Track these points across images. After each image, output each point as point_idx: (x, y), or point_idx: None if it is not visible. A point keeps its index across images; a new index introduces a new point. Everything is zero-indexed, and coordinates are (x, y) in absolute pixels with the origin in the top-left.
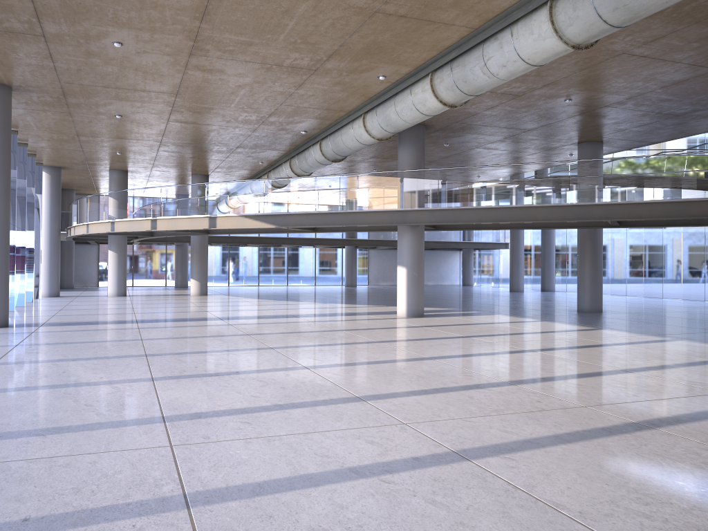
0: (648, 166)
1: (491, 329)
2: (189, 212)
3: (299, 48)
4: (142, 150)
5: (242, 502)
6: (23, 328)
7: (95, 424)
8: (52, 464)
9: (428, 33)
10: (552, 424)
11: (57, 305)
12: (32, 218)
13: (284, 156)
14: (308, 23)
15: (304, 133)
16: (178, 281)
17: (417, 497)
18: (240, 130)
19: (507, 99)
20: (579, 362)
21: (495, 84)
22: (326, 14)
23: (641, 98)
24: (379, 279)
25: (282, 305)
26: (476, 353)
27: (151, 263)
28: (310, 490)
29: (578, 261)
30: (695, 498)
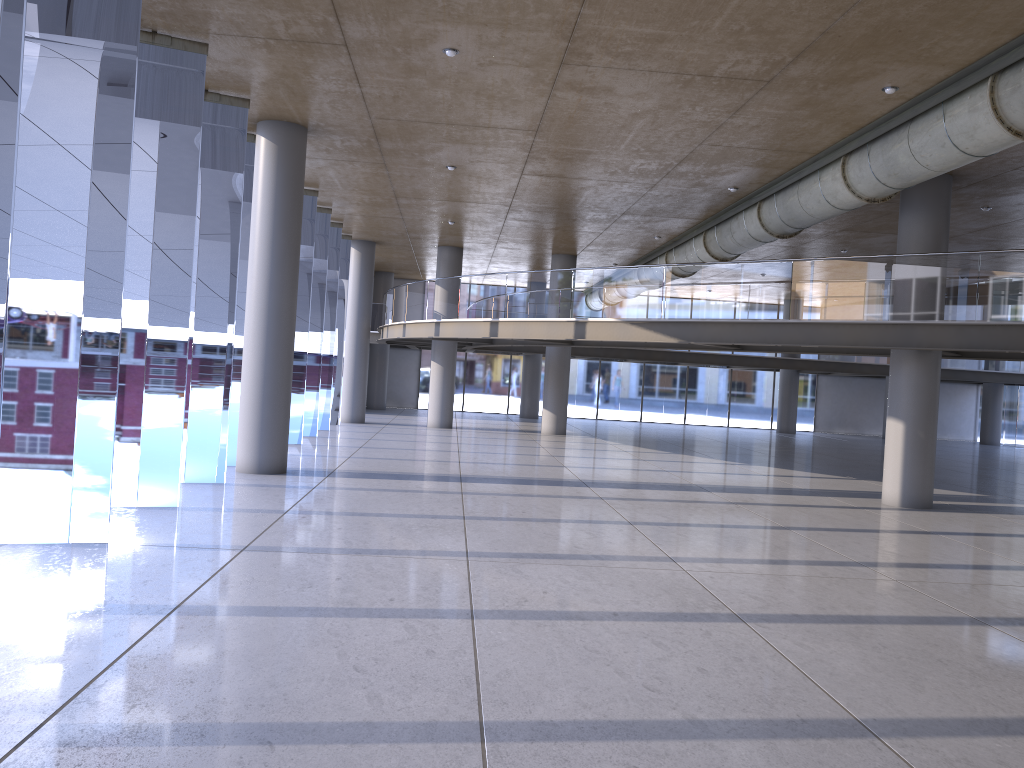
0: None
1: None
2: (546, 313)
3: (745, 41)
4: (484, 218)
5: None
6: (303, 478)
7: (362, 725)
8: None
9: None
10: None
11: (358, 438)
12: (343, 307)
13: (695, 228)
14: None
15: (733, 191)
16: (524, 408)
17: None
18: (631, 186)
19: None
20: None
21: None
22: None
23: None
24: (833, 424)
25: (680, 463)
26: None
27: (490, 376)
28: None
29: None
30: None
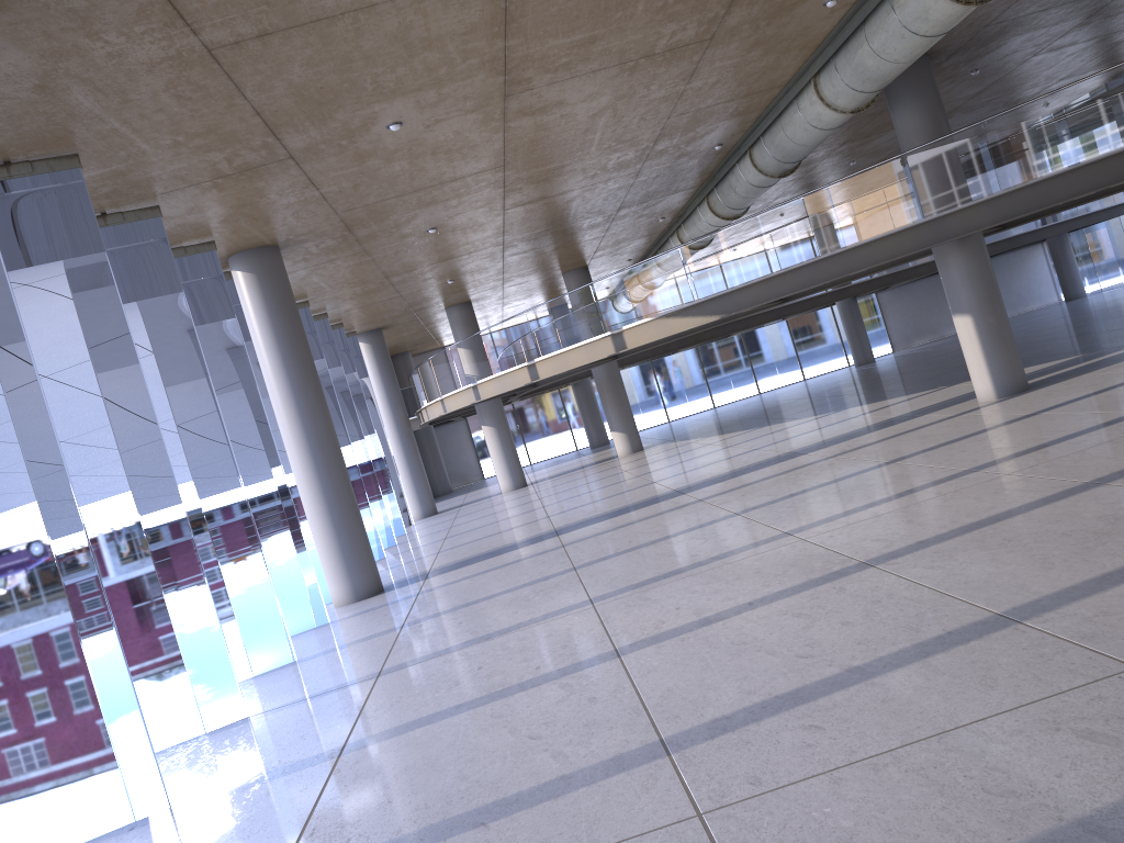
0: None
1: None
2: (579, 337)
3: (673, 12)
4: (481, 265)
5: None
6: (403, 589)
7: (557, 780)
8: None
9: None
10: None
11: (439, 530)
12: (368, 403)
13: (695, 196)
14: None
15: (719, 149)
16: (592, 438)
17: None
18: (616, 182)
19: None
20: None
21: None
22: None
23: None
24: (909, 337)
25: (768, 435)
26: None
27: (545, 418)
28: None
29: None
30: None
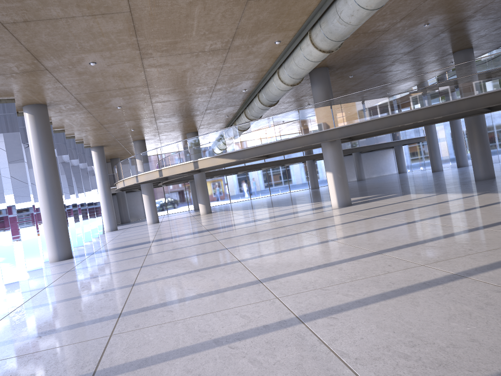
0: (498, 61)
1: (395, 208)
2: (180, 161)
3: (209, 37)
4: (146, 125)
5: (126, 374)
6: (80, 258)
7: (76, 324)
8: (31, 357)
9: (293, 5)
10: (386, 284)
11: (112, 236)
12: None
13: (240, 109)
14: (206, 19)
15: (245, 91)
16: (195, 206)
17: (245, 358)
18: (201, 98)
19: (379, 35)
20: (445, 226)
21: (352, 29)
22: (215, 11)
23: (485, 9)
24: None
25: (256, 212)
26: (369, 230)
27: (182, 195)
28: (176, 360)
29: (468, 142)
30: (457, 336)
